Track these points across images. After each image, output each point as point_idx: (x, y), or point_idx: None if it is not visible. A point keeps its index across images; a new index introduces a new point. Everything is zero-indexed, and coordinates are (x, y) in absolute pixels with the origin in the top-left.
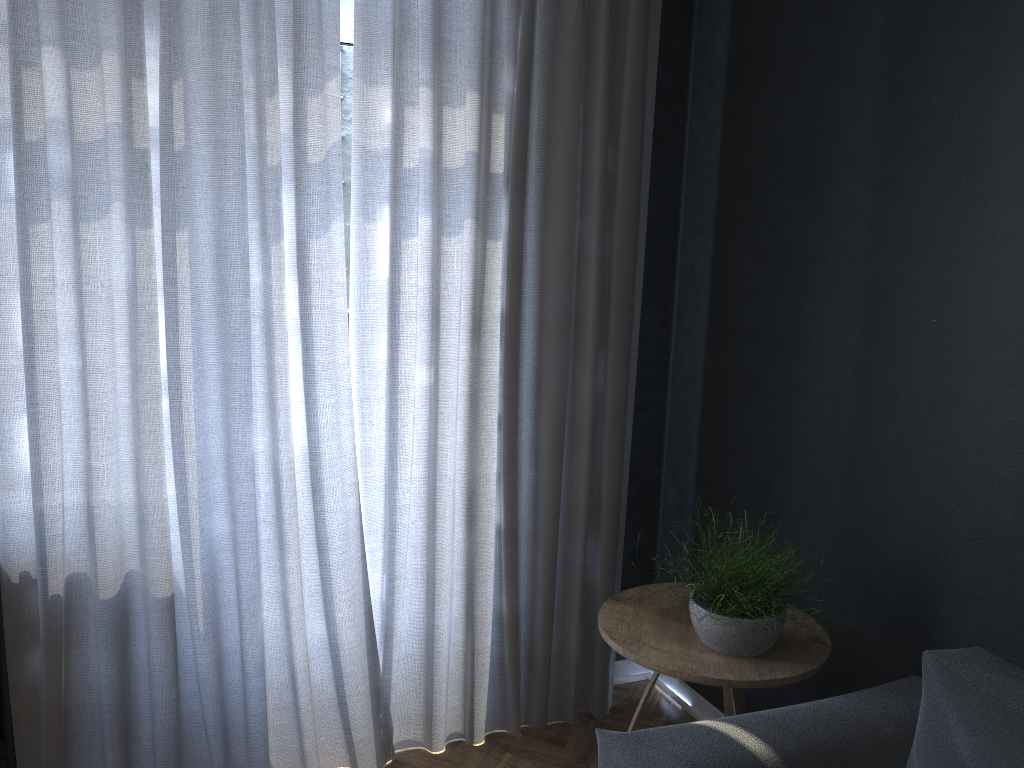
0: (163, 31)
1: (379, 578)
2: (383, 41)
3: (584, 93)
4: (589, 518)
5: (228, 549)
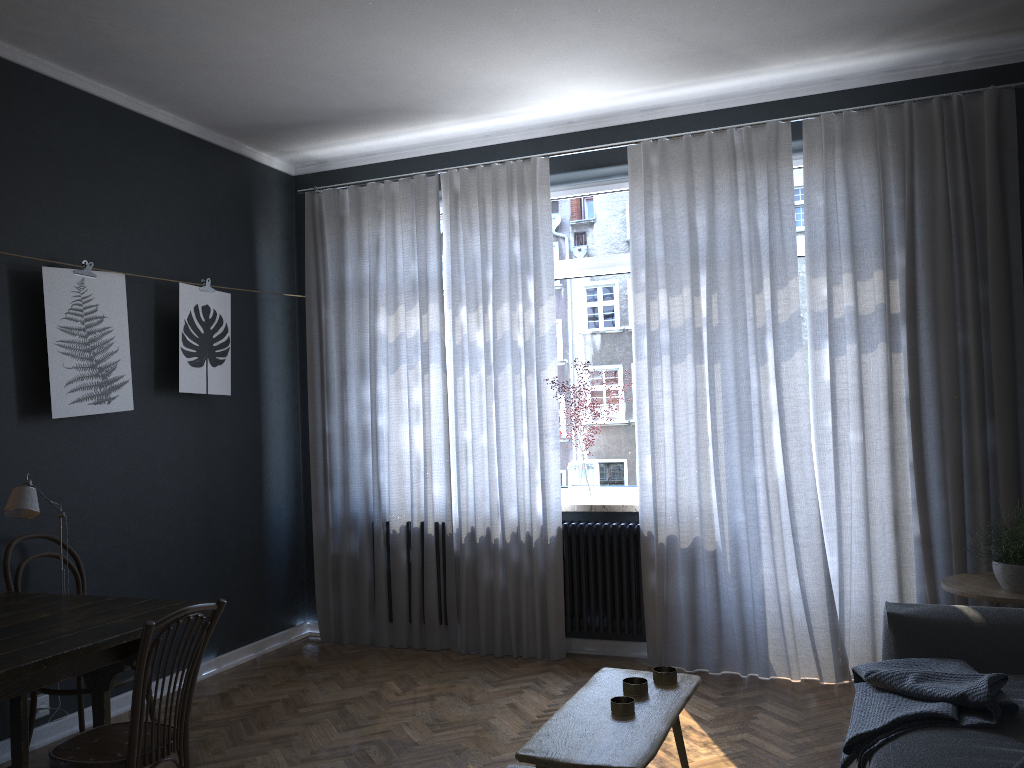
0: (707, 273)
1: (835, 560)
2: (820, 254)
3: (958, 256)
4: (990, 536)
5: (744, 530)
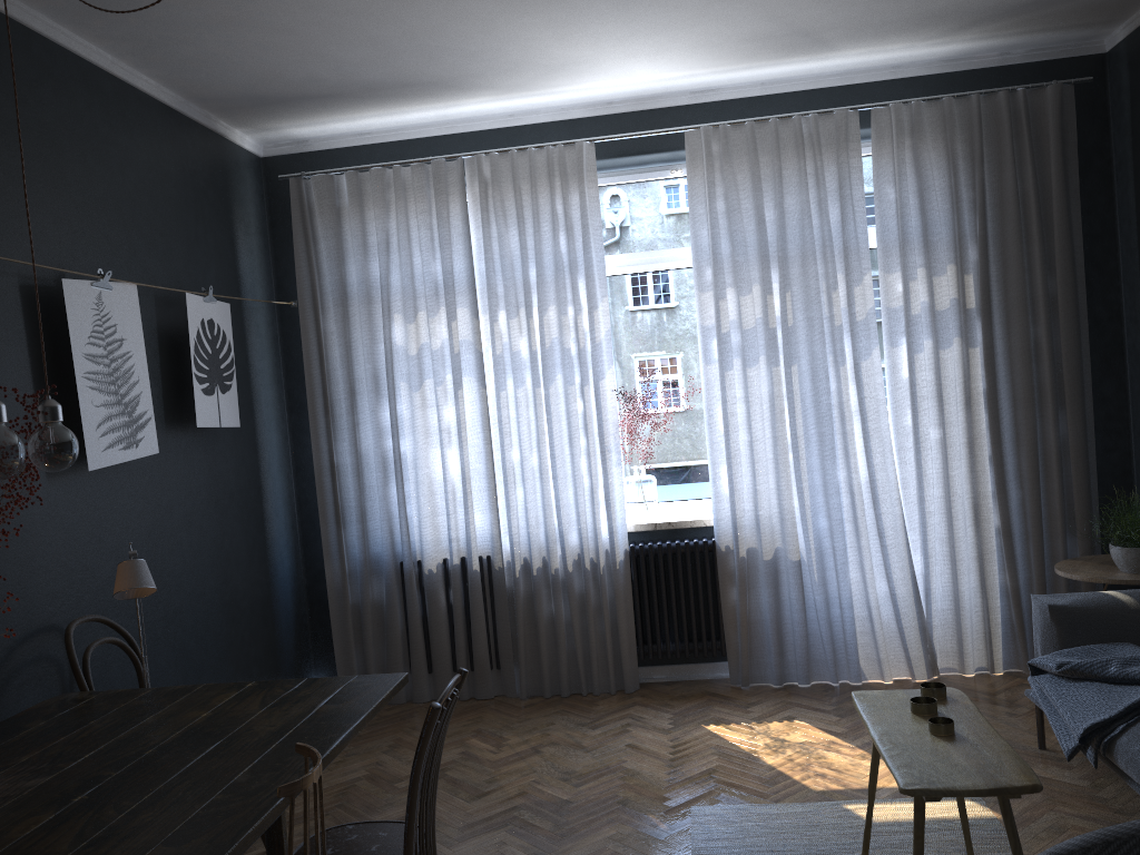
0: (779, 270)
1: (919, 558)
2: (893, 248)
3: (1026, 250)
4: (1065, 521)
5: (827, 536)
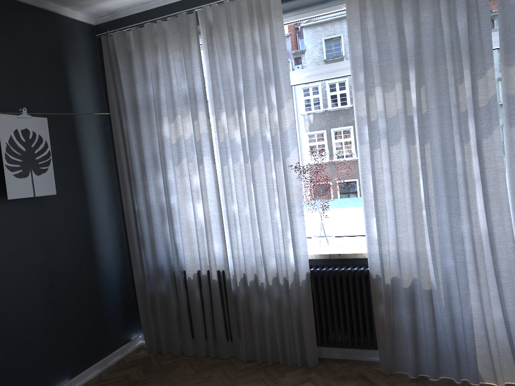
0: (415, 70)
1: None
2: (514, 45)
3: None
4: None
5: (453, 273)
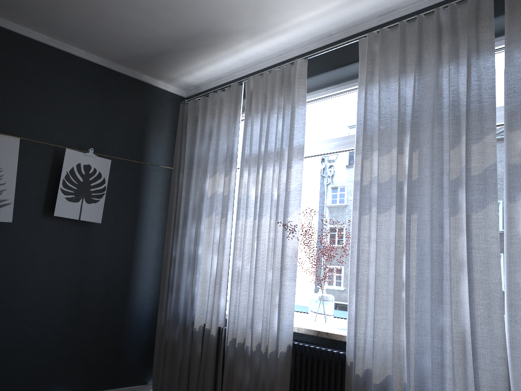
0: (410, 133)
1: None
2: (518, 108)
3: None
4: None
5: (431, 378)
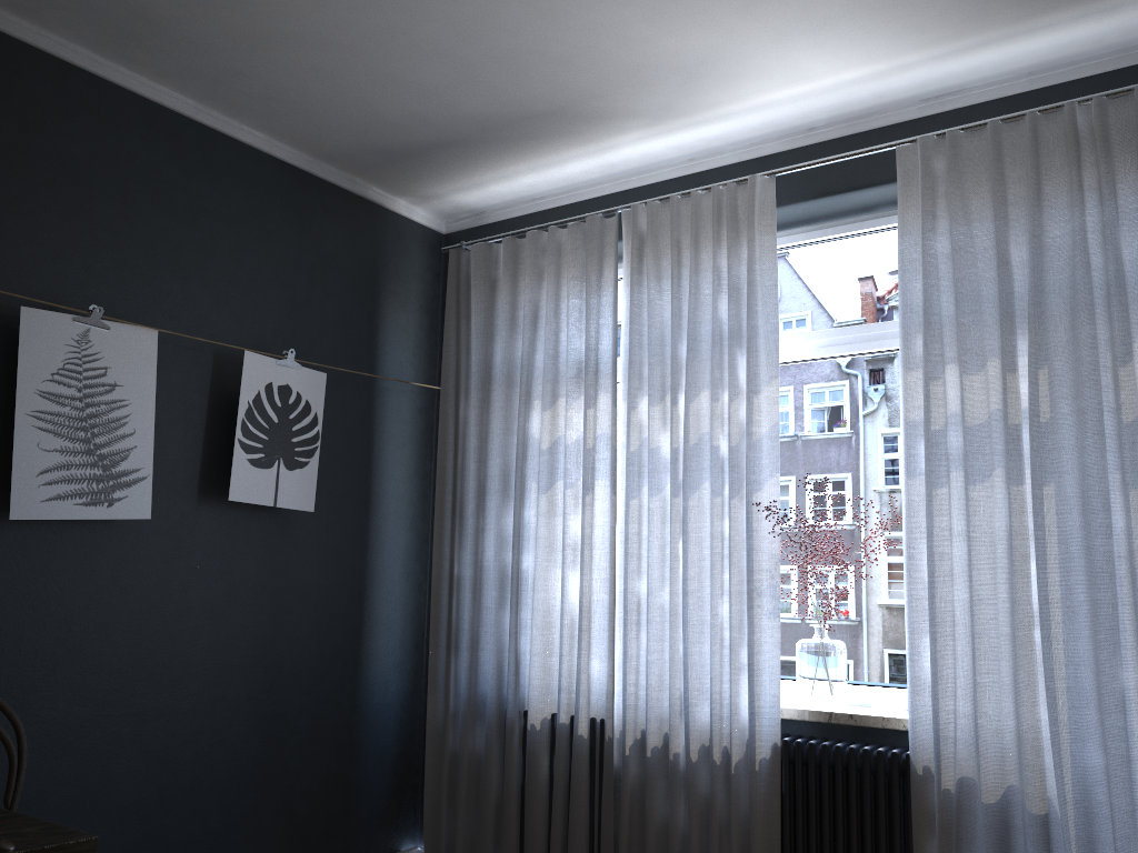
0: (1029, 335)
1: None
2: None
3: None
4: None
5: (1103, 783)
